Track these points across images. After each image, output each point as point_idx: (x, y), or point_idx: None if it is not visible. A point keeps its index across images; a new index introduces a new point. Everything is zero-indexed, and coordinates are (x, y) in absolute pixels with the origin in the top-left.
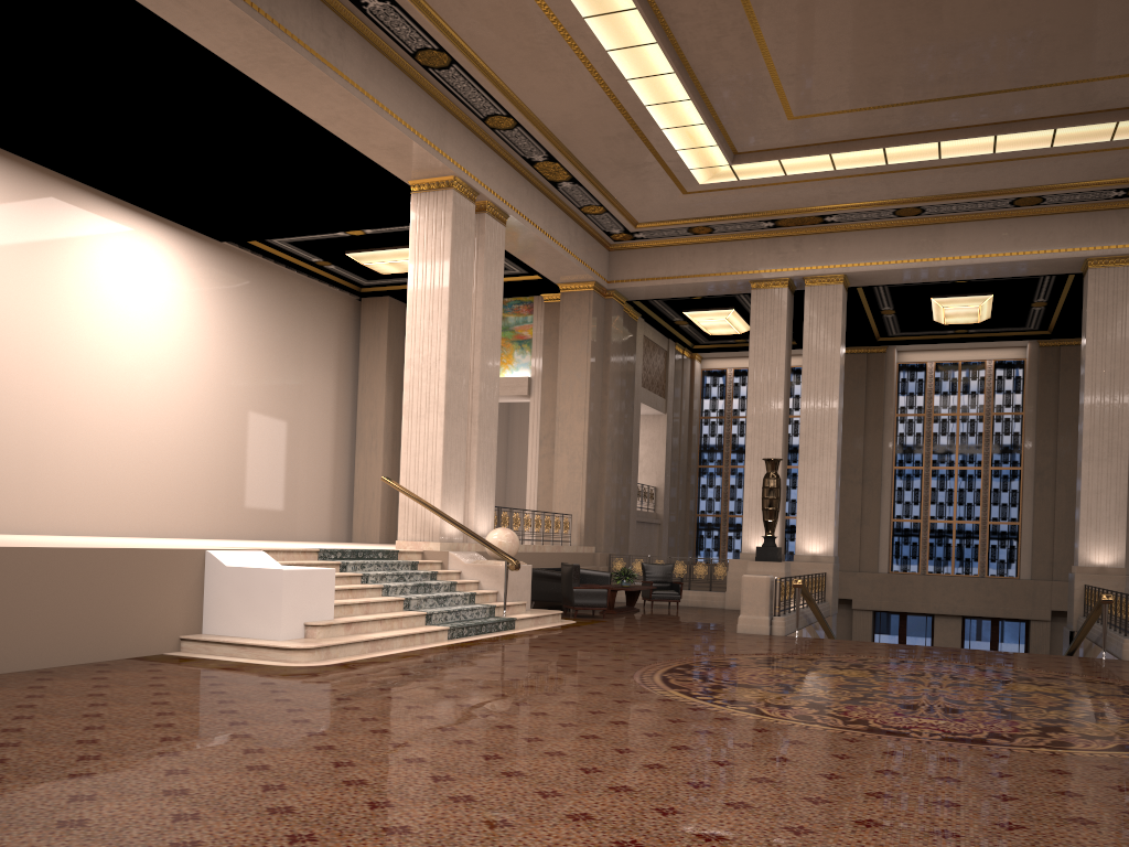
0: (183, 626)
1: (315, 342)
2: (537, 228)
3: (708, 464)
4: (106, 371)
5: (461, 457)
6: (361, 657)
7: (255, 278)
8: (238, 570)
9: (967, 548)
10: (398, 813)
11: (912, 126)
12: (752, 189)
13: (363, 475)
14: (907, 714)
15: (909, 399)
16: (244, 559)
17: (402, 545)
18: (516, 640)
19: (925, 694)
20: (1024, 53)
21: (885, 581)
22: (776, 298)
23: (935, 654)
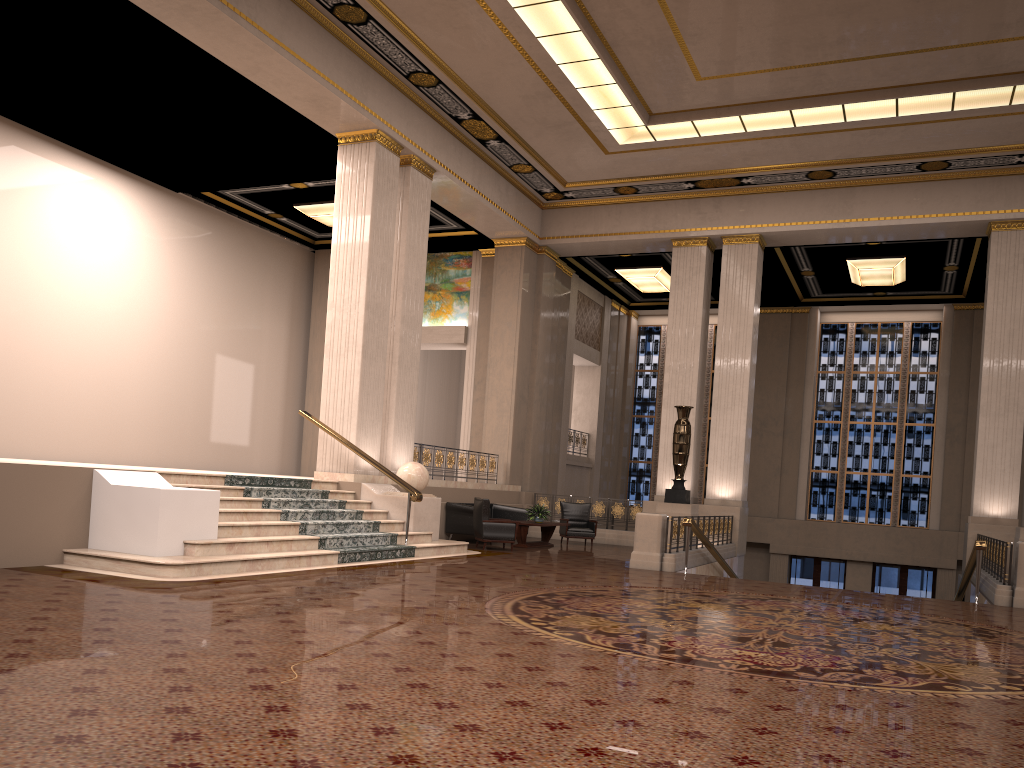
0: (67, 540)
1: (269, 289)
2: (465, 184)
3: (641, 414)
4: (58, 307)
5: (379, 394)
6: (233, 575)
7: (210, 227)
8: (121, 489)
9: (880, 499)
10: (92, 722)
11: (816, 88)
12: (670, 150)
13: (312, 414)
14: (733, 646)
15: (830, 357)
16: (133, 479)
17: (320, 476)
18: (405, 566)
19: (768, 628)
20: (918, 14)
21: (801, 528)
22: (696, 256)
23: (809, 593)
